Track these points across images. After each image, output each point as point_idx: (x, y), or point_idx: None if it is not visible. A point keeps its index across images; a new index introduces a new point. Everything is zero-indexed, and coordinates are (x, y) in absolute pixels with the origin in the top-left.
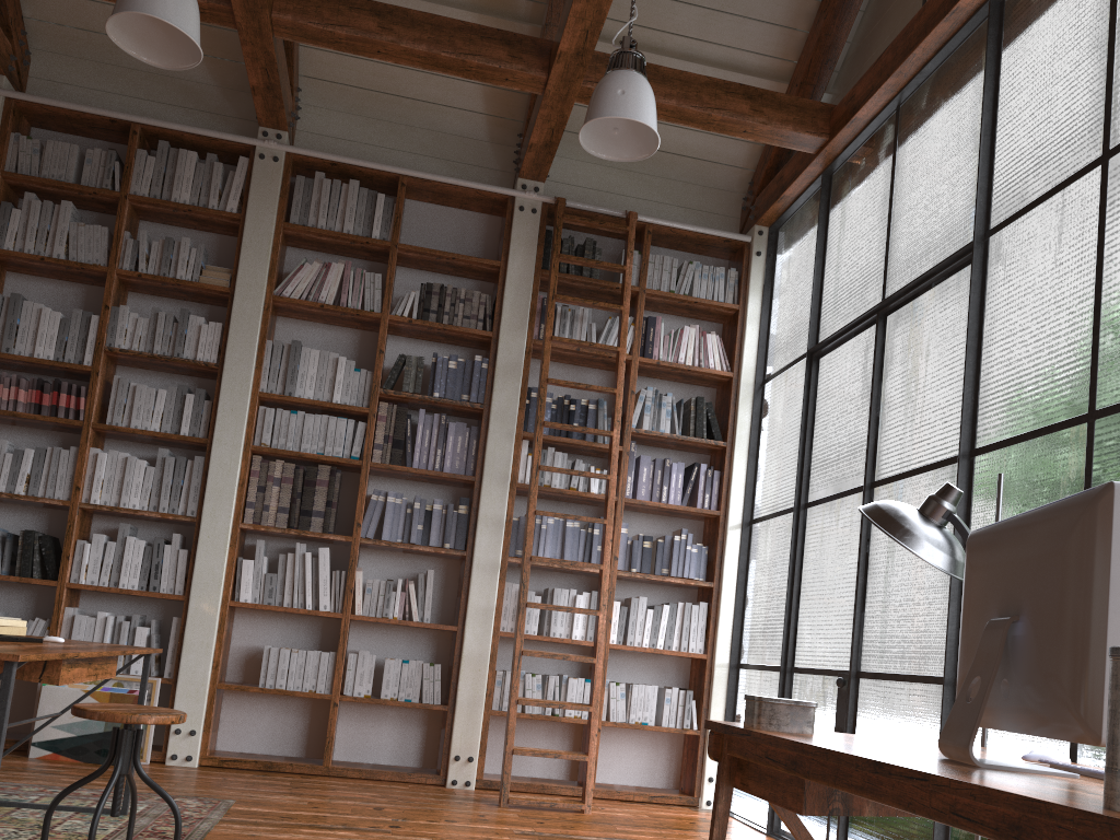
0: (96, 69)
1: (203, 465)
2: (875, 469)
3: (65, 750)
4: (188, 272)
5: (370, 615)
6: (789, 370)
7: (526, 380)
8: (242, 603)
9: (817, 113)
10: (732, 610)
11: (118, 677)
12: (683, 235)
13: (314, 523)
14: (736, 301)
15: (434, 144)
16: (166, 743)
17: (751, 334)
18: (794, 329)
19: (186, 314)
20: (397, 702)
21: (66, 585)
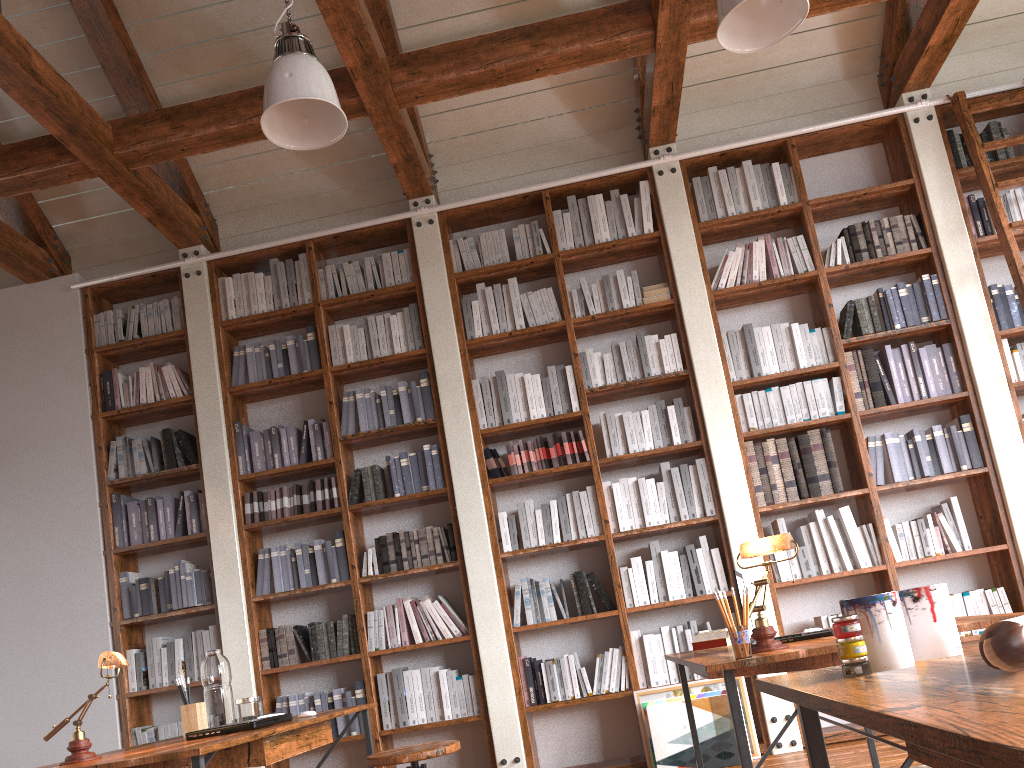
0: (487, 163)
1: (705, 465)
2: None
3: (688, 762)
4: (631, 299)
5: (911, 558)
6: None
7: (983, 280)
8: (786, 582)
9: None
10: None
11: (704, 682)
12: None
13: (823, 487)
14: None
15: (795, 103)
16: (765, 733)
17: None
18: None
19: (642, 336)
20: (973, 637)
21: (625, 611)
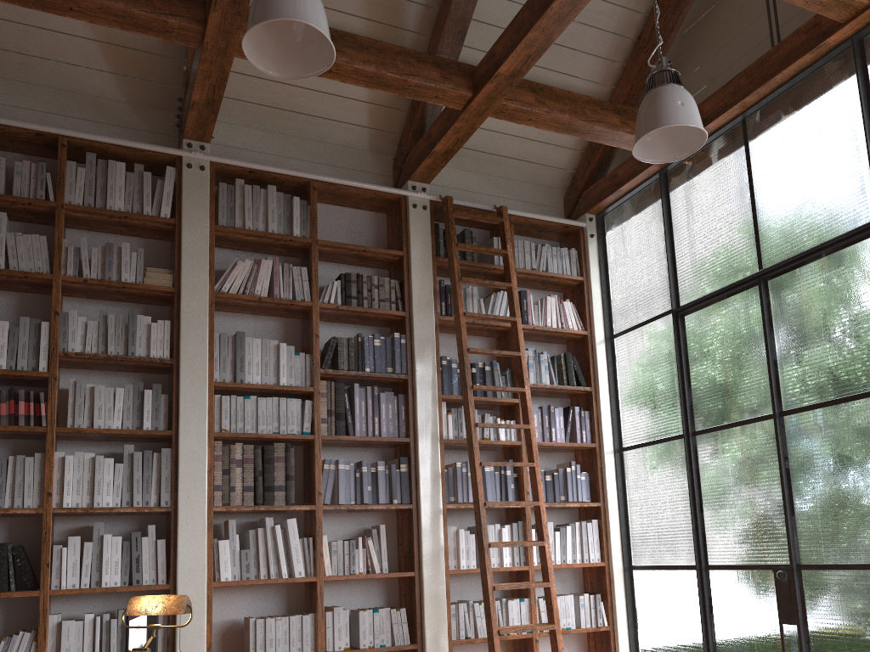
0: (6, 85)
1: (171, 456)
2: (781, 401)
3: None
4: (132, 275)
5: (339, 574)
6: (644, 326)
7: (438, 350)
8: (225, 582)
9: None
10: (618, 523)
11: None
12: (533, 223)
13: (277, 497)
14: (579, 274)
15: (325, 153)
16: None
17: (597, 299)
18: (644, 294)
19: (135, 314)
20: (375, 649)
21: (49, 593)
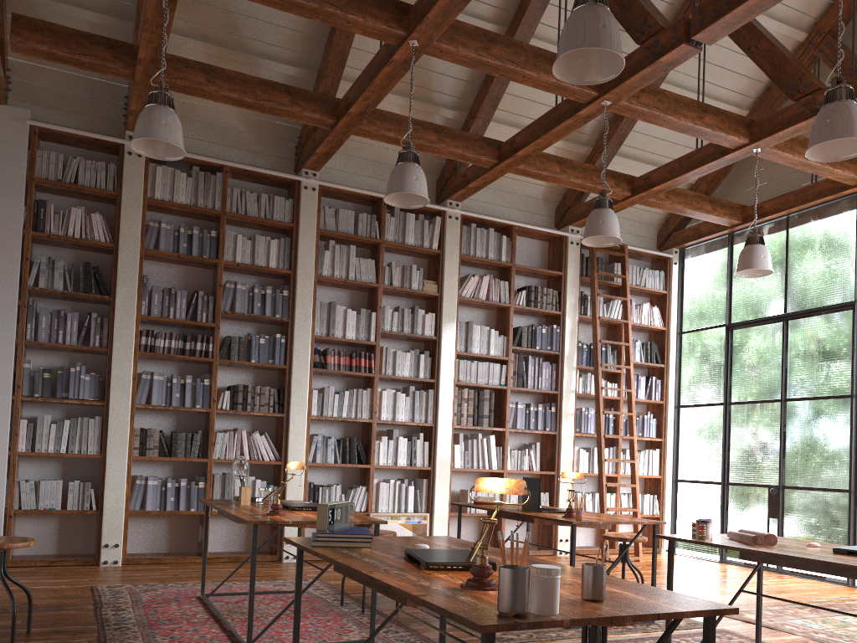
0: (346, 159)
1: (433, 394)
2: (786, 393)
3: None
4: (416, 285)
5: (514, 469)
6: (704, 330)
7: (577, 337)
8: (458, 468)
9: (737, 209)
10: (672, 452)
11: (409, 515)
12: (638, 253)
13: (484, 421)
14: (664, 288)
15: (516, 202)
16: None
17: (674, 307)
18: (707, 310)
19: (417, 309)
20: None
21: (374, 466)
